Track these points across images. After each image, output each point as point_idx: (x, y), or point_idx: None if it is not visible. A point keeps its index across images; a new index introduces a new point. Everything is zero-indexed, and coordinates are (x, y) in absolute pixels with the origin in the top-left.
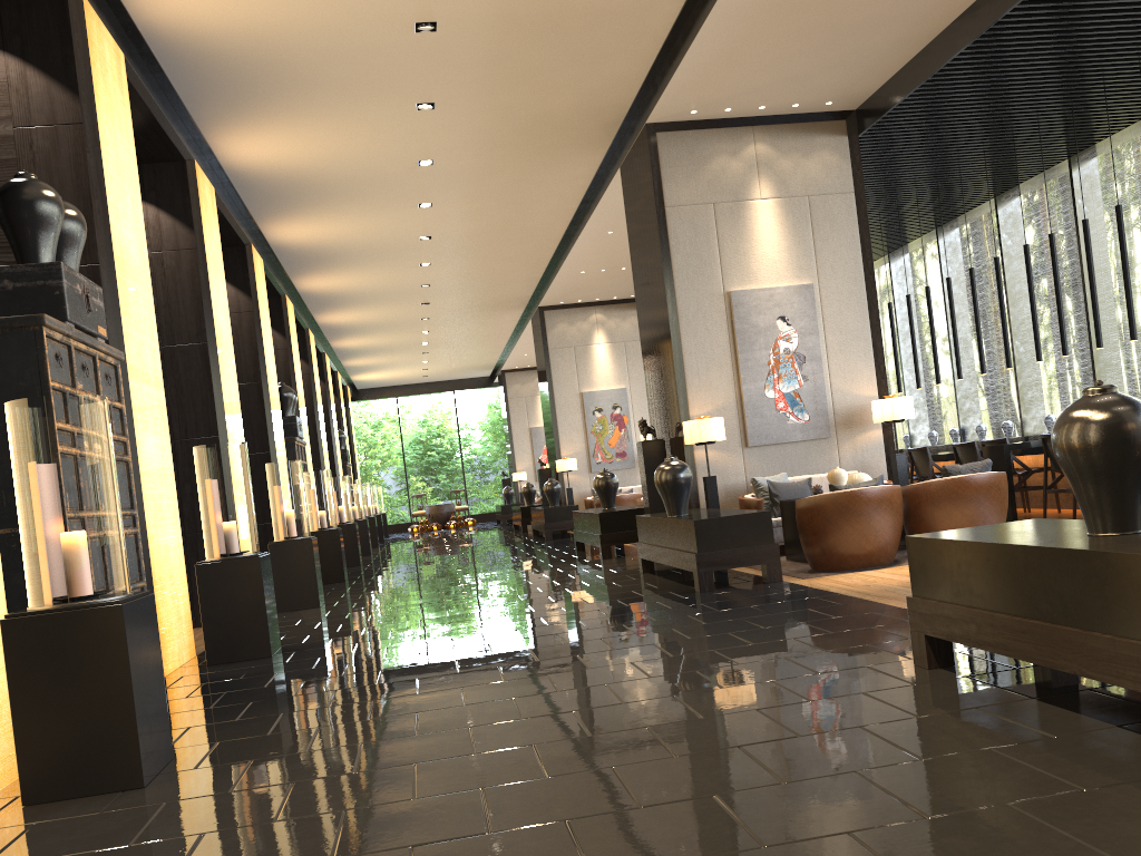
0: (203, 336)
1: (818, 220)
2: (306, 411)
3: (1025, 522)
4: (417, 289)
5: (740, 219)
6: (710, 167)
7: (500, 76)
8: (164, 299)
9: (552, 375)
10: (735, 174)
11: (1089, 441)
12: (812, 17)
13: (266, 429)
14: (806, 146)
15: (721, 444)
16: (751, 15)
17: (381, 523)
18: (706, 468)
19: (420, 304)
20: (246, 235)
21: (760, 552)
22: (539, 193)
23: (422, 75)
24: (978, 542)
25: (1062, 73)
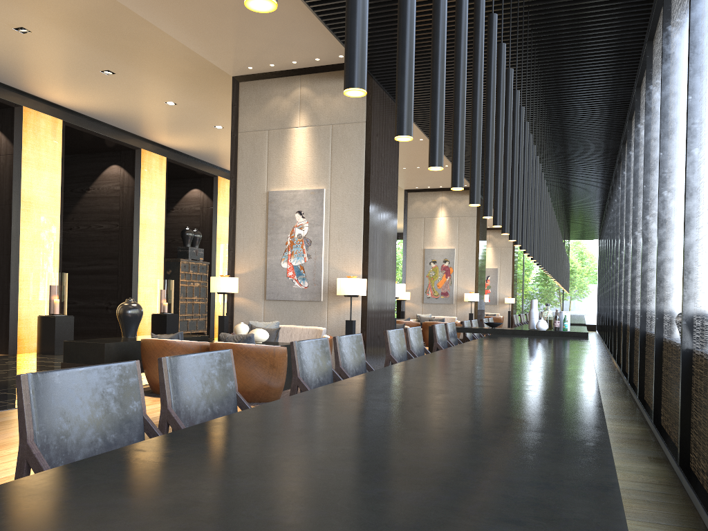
0: (10, 201)
1: (336, 142)
2: None
3: None
4: None
5: (283, 141)
6: (269, 105)
7: (115, 53)
8: None
9: (407, 235)
10: (285, 109)
11: None
12: (202, 2)
13: (132, 253)
14: (335, 88)
15: (251, 295)
16: (156, 5)
17: None
18: (240, 310)
19: None
20: (131, 144)
21: None
22: None
23: (72, 55)
24: None
25: None
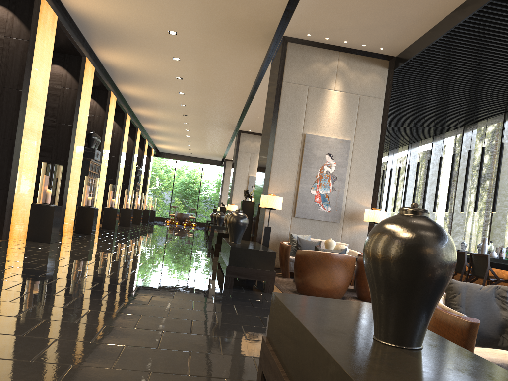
0: (20, 86)
1: (362, 108)
2: (115, 151)
3: (363, 304)
4: (179, 106)
5: (320, 97)
6: (311, 67)
7: None
8: (5, 62)
9: (237, 163)
10: (324, 74)
11: (385, 255)
12: None
13: (69, 149)
14: (365, 69)
15: (281, 212)
16: None
17: (149, 214)
18: (270, 222)
19: (182, 115)
20: (83, 51)
21: (264, 274)
22: (234, 67)
23: None
24: (294, 315)
25: (507, 59)
